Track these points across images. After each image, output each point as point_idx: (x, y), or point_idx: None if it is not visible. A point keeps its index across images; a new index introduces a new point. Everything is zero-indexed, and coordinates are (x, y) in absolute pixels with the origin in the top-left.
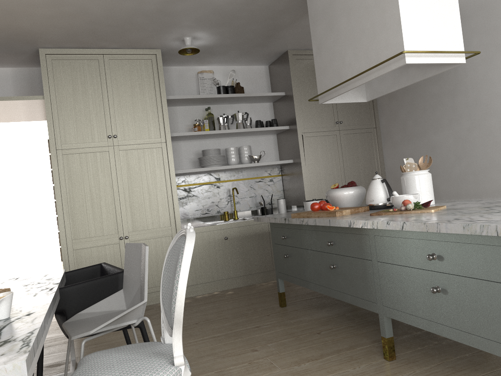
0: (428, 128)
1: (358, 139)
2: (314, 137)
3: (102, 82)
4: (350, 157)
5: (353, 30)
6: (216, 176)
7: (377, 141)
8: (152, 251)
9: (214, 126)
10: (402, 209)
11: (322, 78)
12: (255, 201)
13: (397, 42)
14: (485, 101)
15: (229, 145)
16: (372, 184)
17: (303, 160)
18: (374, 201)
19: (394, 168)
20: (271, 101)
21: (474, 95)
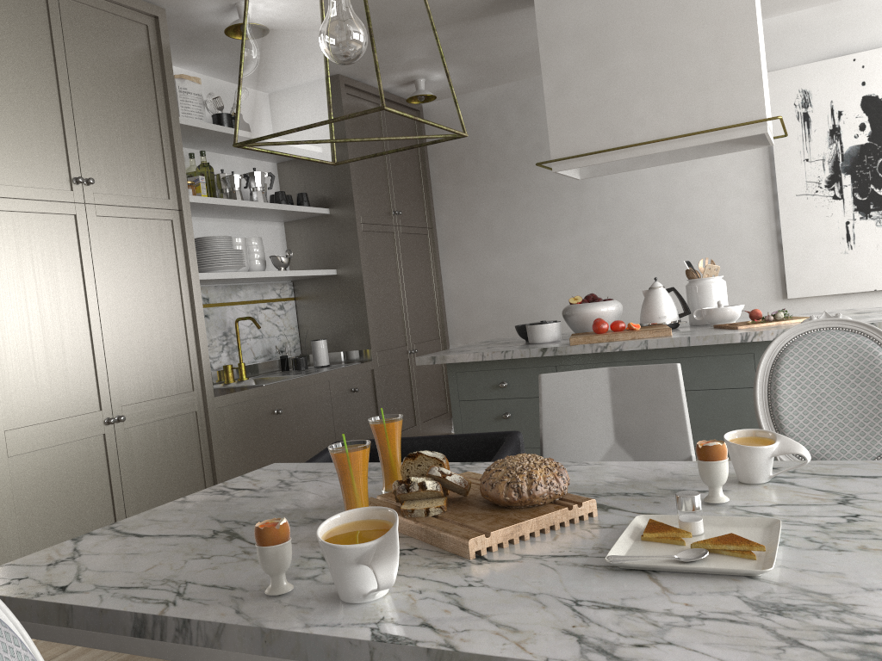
0: (533, 233)
1: (415, 243)
2: (371, 233)
3: (57, 48)
4: (409, 271)
5: (656, 73)
6: (203, 293)
7: (434, 250)
8: (165, 448)
9: (215, 192)
10: (771, 319)
11: (565, 132)
12: (262, 347)
13: (752, 103)
14: (631, 202)
15: (219, 234)
16: (656, 294)
17: (364, 271)
18: (666, 318)
19: (463, 292)
20: (282, 159)
21: (614, 193)
